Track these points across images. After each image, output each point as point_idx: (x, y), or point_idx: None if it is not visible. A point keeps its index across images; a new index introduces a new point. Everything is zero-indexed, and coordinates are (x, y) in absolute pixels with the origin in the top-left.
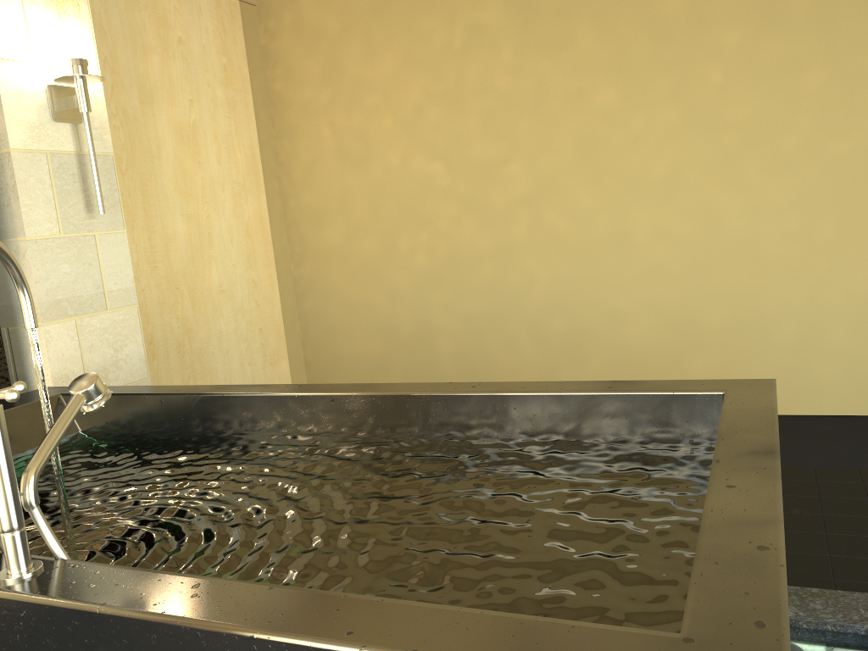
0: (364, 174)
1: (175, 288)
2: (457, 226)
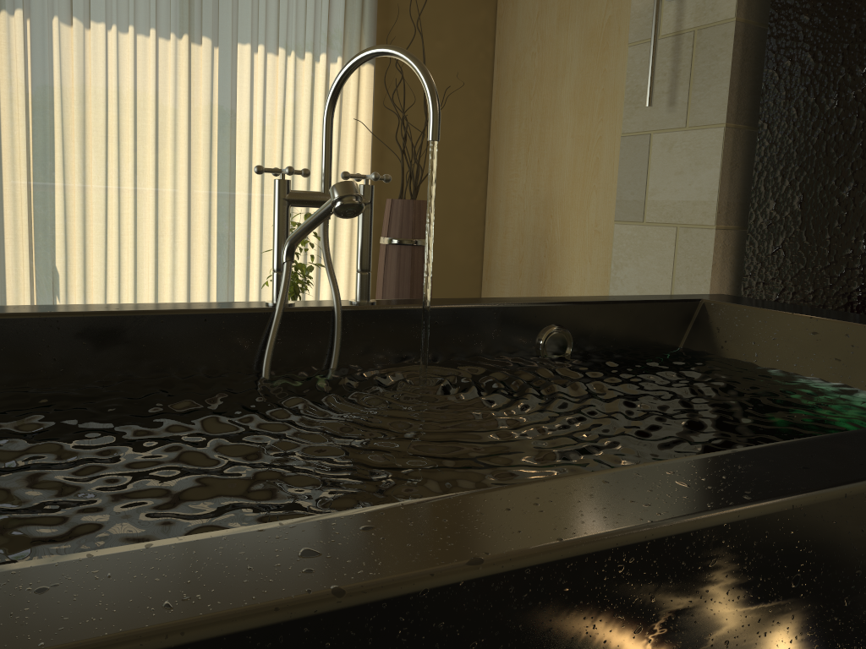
0: None
1: None
2: None
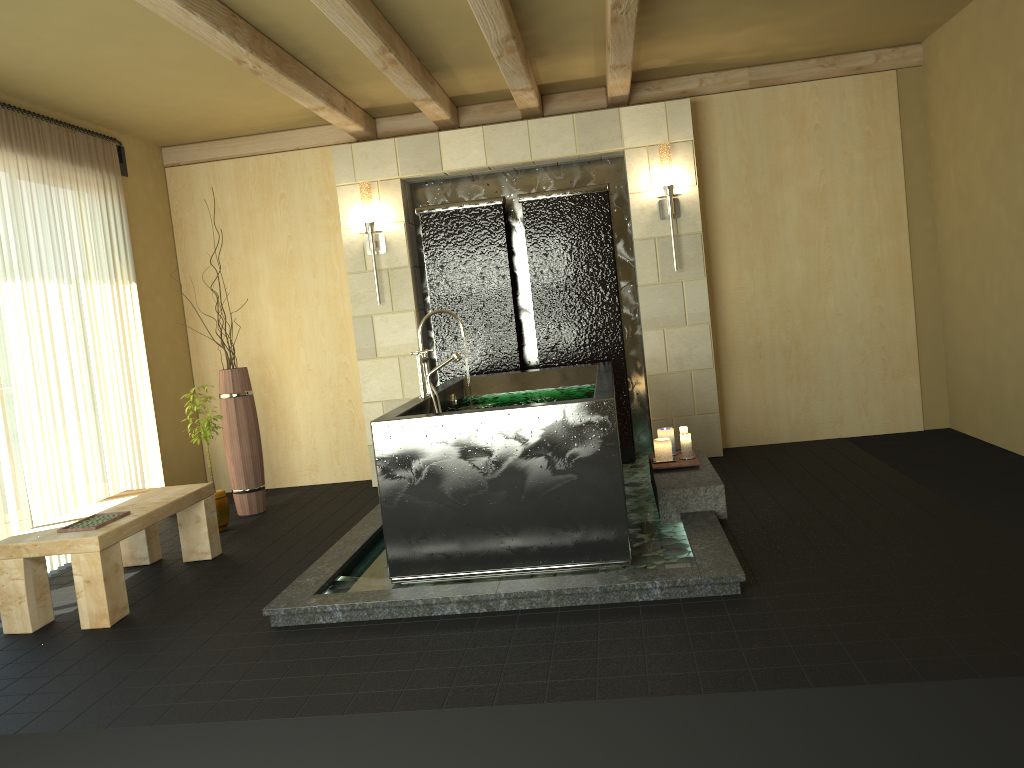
0: (968, 214)
1: (787, 311)
2: (1012, 269)
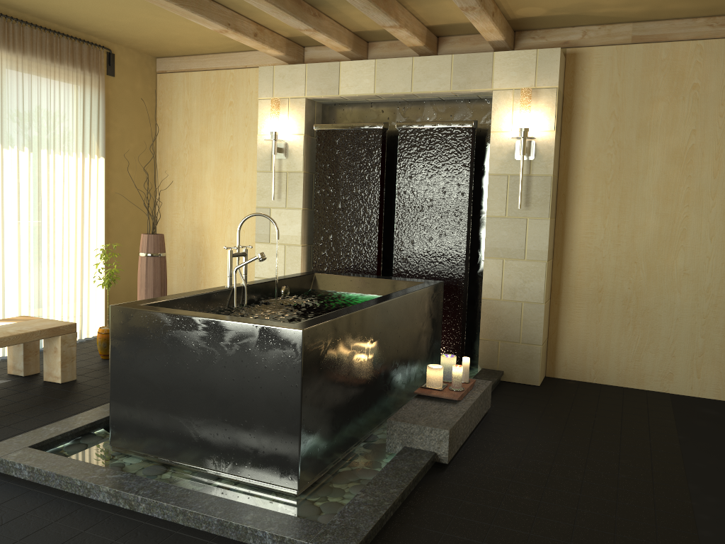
0: None
1: (634, 262)
2: None
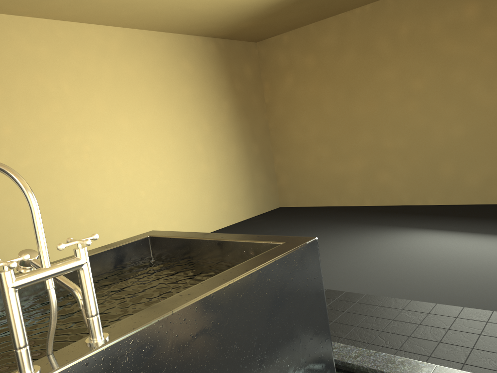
0: None
1: None
2: None
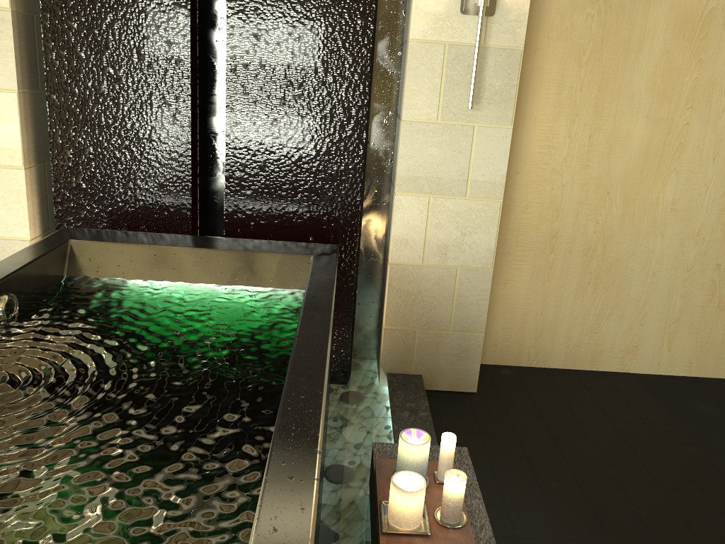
0: None
1: (606, 192)
2: None
